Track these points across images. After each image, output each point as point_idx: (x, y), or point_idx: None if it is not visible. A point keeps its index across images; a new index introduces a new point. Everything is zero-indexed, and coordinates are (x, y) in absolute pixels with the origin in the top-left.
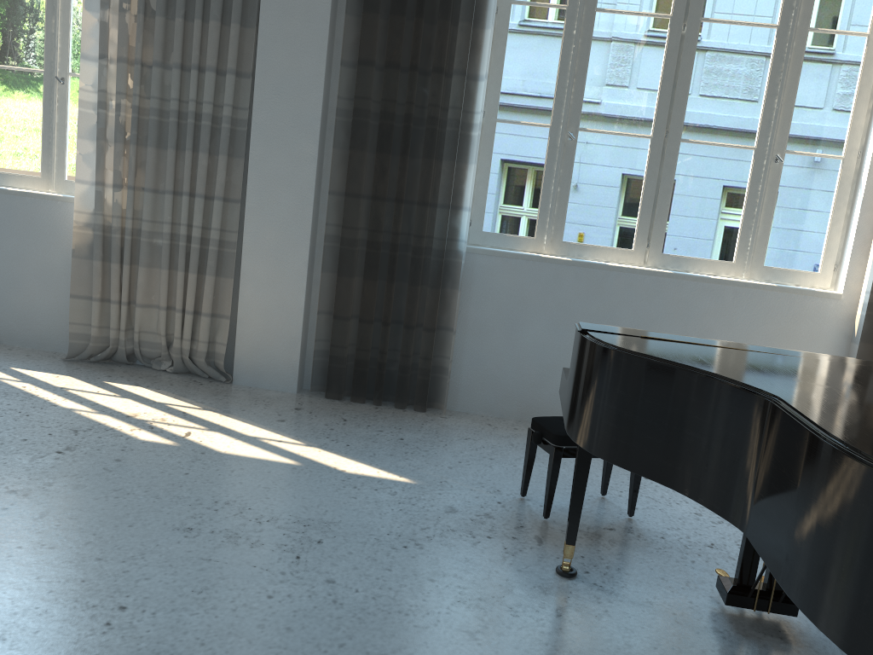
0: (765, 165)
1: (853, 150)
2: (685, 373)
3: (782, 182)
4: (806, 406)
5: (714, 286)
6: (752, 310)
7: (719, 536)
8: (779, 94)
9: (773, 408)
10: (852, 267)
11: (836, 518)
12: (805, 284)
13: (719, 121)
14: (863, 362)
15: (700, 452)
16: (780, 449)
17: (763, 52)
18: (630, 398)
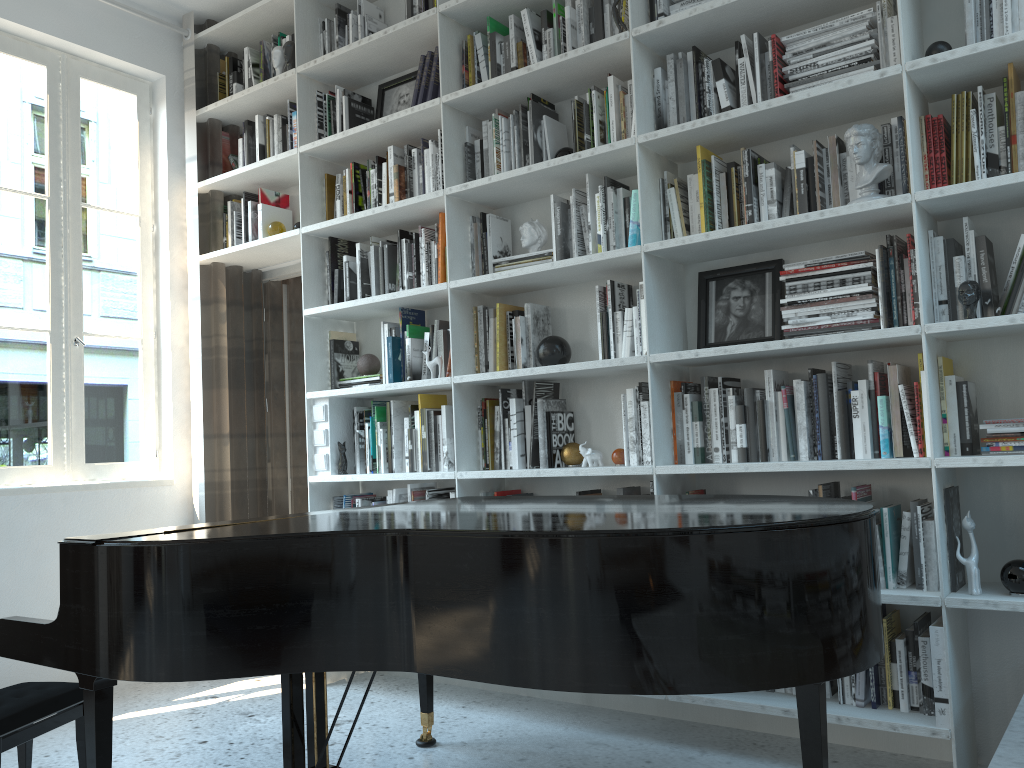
0: (65, 350)
1: (150, 330)
2: (289, 542)
3: (86, 368)
4: (442, 527)
5: (40, 496)
6: (88, 515)
7: (195, 766)
8: (66, 270)
9: (414, 539)
10: (177, 449)
11: (550, 592)
12: (132, 476)
13: (1, 300)
14: (342, 510)
15: (329, 617)
16: (443, 569)
17: (38, 224)
18: (224, 593)
